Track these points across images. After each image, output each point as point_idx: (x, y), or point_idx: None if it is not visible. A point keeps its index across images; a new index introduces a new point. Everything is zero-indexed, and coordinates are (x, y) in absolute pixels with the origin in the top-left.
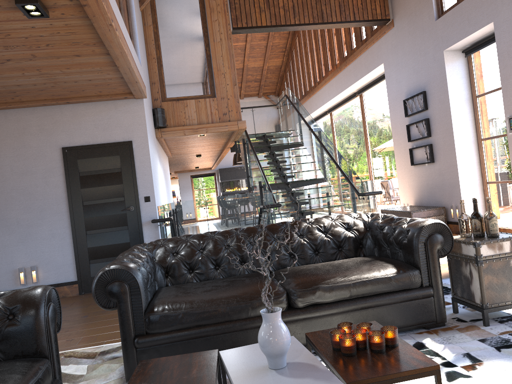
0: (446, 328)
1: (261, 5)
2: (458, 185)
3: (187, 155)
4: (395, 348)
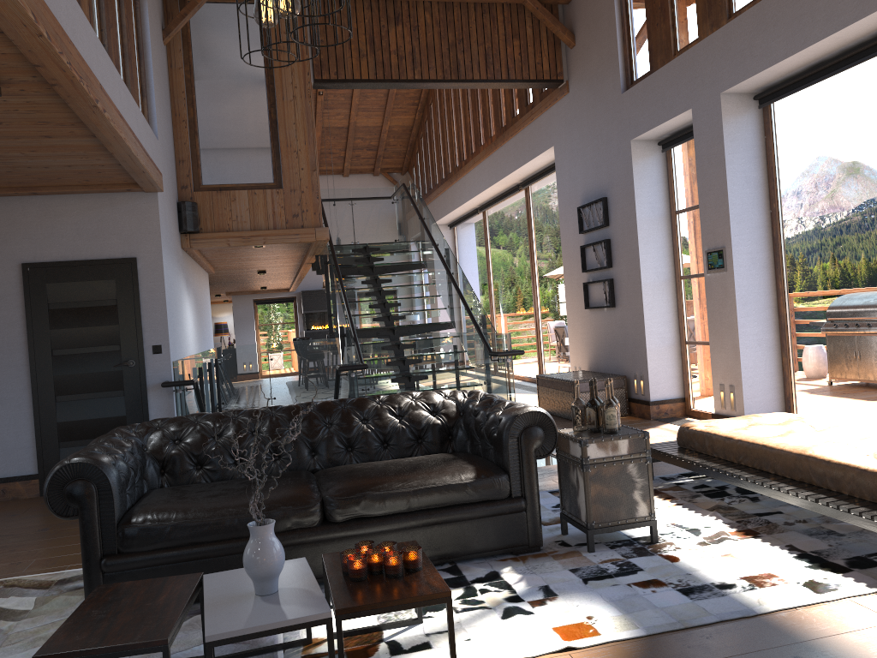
0: (540, 554)
1: (361, 47)
2: (644, 344)
3: (242, 270)
4: (416, 572)
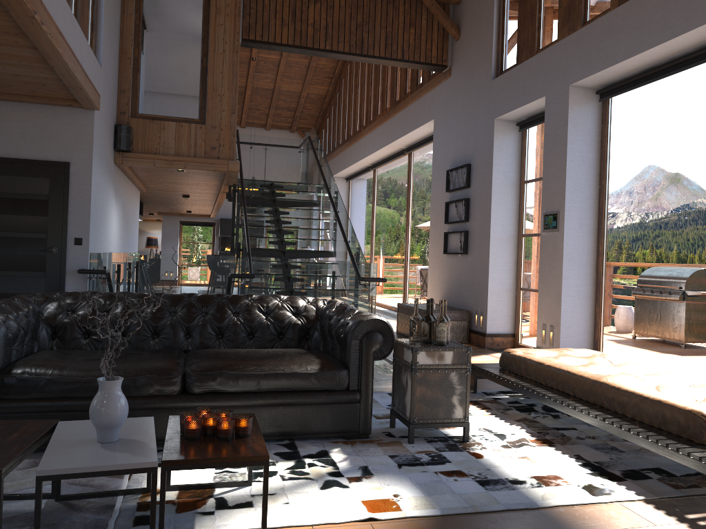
0: (367, 440)
1: (284, 17)
2: (486, 286)
3: (169, 192)
4: (245, 438)
